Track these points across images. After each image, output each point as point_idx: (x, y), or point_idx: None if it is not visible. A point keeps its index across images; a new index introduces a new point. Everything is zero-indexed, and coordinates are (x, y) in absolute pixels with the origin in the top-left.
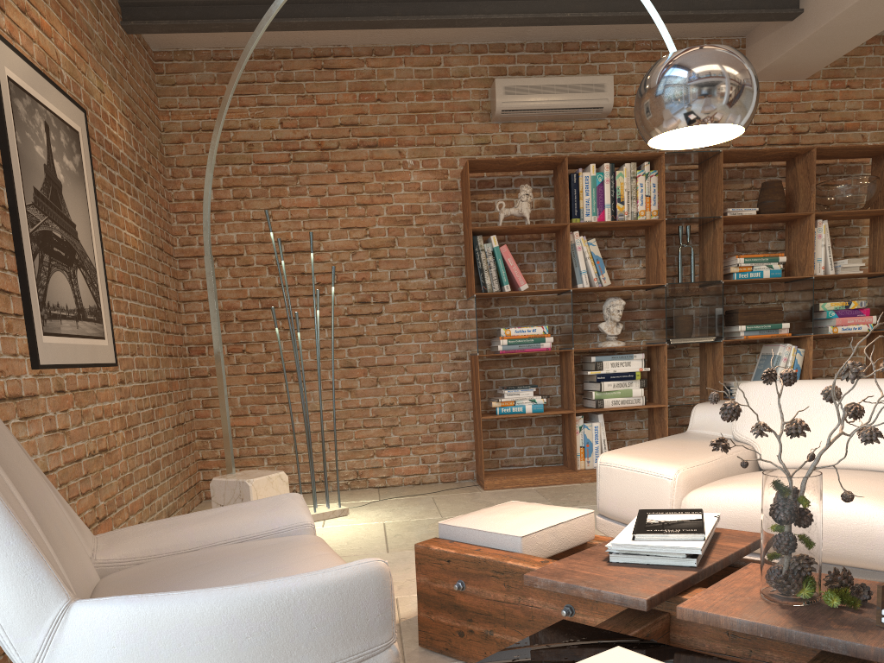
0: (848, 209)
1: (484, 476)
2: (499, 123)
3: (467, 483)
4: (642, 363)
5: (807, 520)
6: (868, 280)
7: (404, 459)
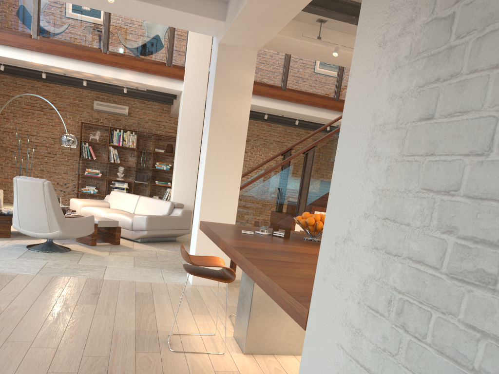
0: None
1: None
2: (96, 111)
3: None
4: (127, 186)
5: None
6: None
7: None
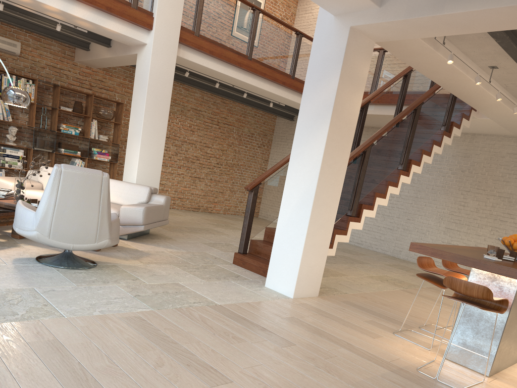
0: (104, 118)
1: None
2: None
3: None
4: (23, 154)
5: (22, 187)
6: (112, 144)
7: None
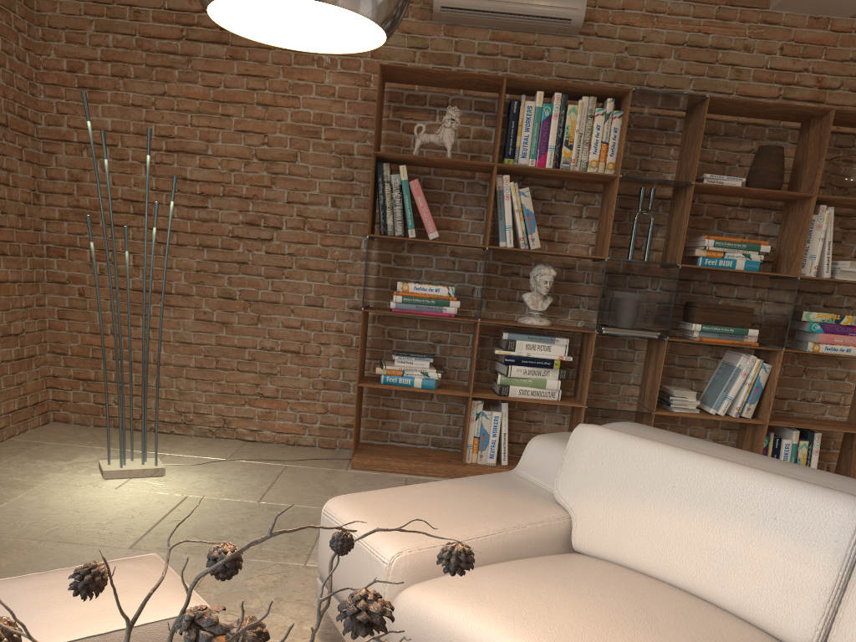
0: None
1: (356, 452)
2: (442, 23)
3: (346, 453)
4: (566, 351)
5: None
6: None
7: (279, 414)
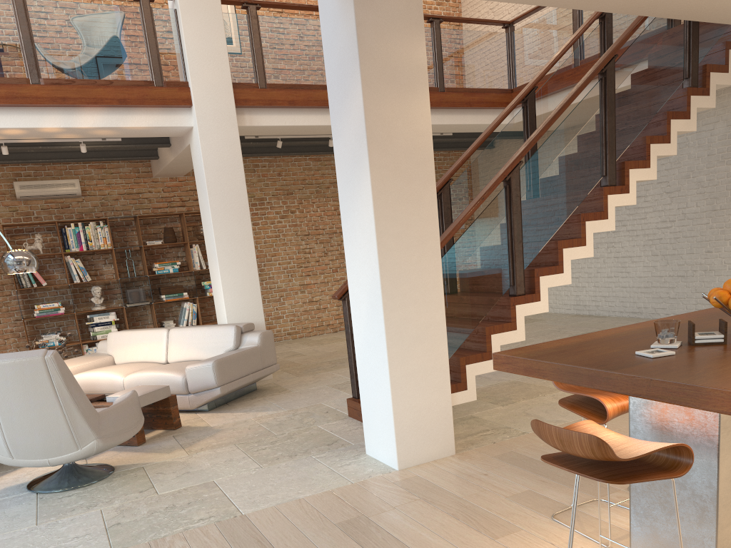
0: None
1: None
2: (22, 200)
3: None
4: (115, 316)
5: None
6: None
7: None
